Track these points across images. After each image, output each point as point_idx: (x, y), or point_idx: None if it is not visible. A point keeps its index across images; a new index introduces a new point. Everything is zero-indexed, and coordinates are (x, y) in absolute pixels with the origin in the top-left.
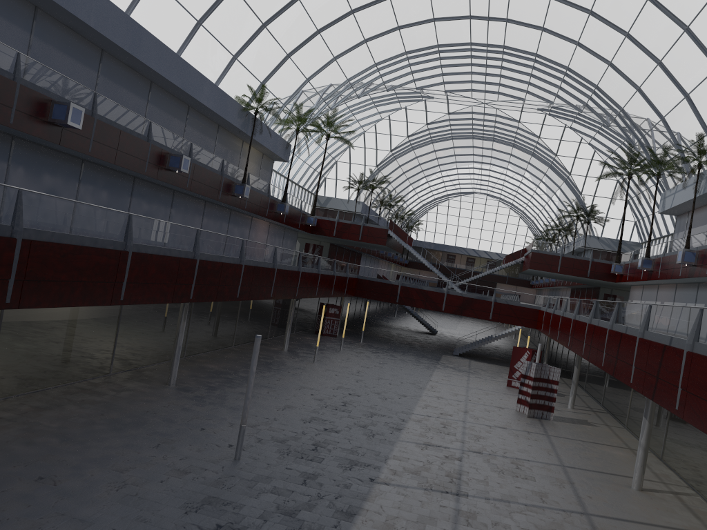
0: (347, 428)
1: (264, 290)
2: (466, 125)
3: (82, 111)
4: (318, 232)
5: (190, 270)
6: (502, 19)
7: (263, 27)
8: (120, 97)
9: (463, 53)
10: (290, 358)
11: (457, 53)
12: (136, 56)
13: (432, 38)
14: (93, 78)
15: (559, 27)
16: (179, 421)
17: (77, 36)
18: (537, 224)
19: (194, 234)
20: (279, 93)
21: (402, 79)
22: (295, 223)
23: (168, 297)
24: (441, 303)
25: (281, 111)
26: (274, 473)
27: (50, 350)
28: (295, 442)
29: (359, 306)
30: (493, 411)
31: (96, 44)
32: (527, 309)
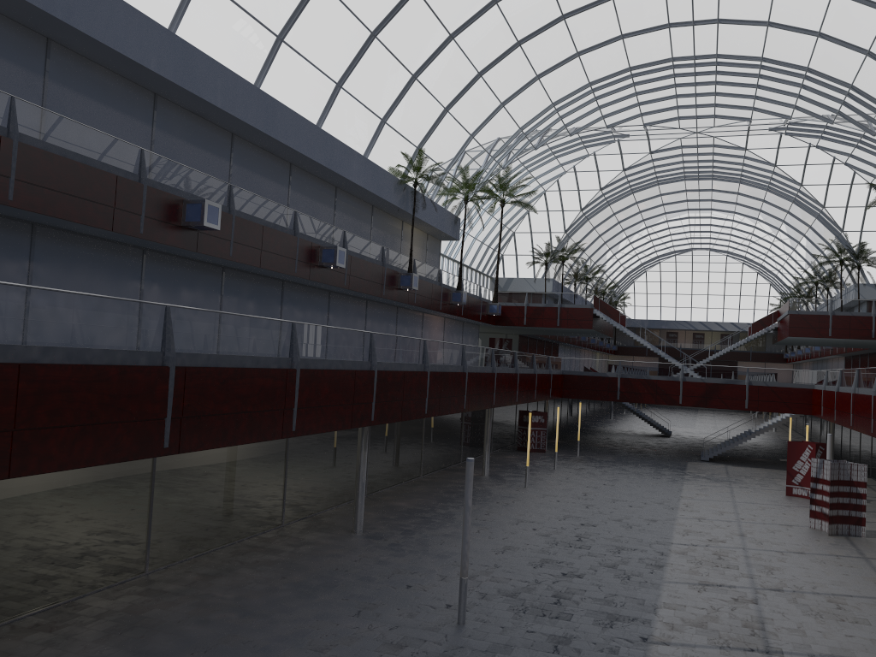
0: (592, 571)
1: (455, 401)
2: (675, 165)
3: (219, 208)
4: (504, 323)
5: (368, 385)
6: (711, 21)
7: (413, 80)
8: (257, 187)
9: (663, 73)
10: (494, 485)
11: (655, 74)
12: (271, 135)
13: (622, 61)
14: (225, 168)
15: (791, 18)
16: (378, 579)
17: (203, 122)
18: (783, 279)
19: (367, 339)
20: (439, 157)
21: (588, 118)
22: (476, 315)
23: (346, 422)
24: (677, 395)
25: (443, 179)
26: (513, 639)
27: (212, 501)
28: (529, 594)
29: (565, 410)
30: (779, 531)
31: (225, 128)
32: (795, 390)
